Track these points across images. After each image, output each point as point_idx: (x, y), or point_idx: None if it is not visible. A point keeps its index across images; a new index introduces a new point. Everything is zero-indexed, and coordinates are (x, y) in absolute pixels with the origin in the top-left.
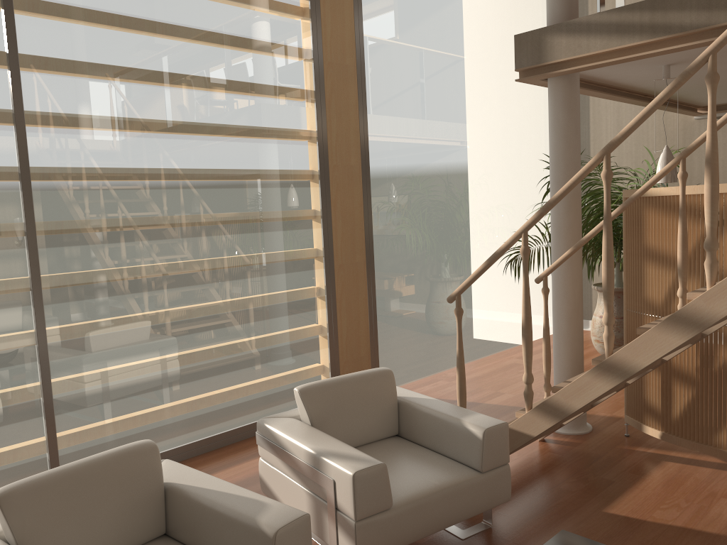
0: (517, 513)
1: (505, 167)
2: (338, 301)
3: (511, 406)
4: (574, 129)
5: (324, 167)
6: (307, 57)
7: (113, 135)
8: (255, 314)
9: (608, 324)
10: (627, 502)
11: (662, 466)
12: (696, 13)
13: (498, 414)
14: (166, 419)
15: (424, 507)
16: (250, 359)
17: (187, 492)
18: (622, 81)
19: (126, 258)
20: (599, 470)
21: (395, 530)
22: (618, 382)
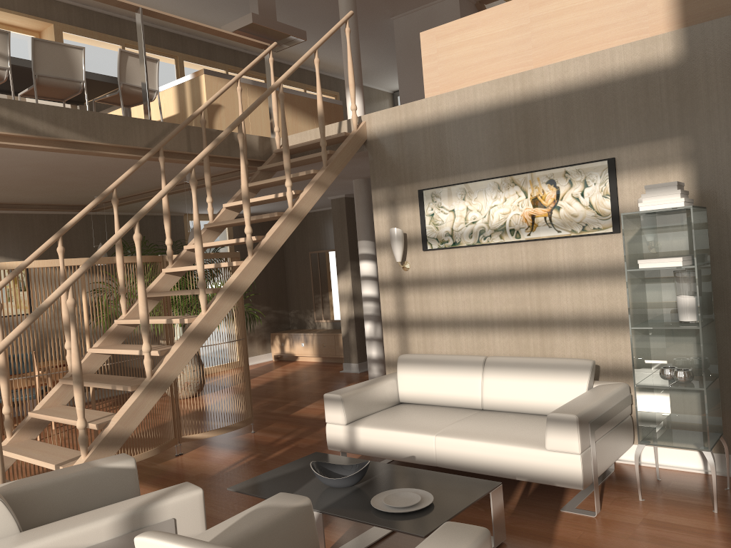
0: None
1: None
2: None
3: None
4: None
5: None
6: None
7: None
8: None
9: (150, 351)
10: None
11: None
12: (47, 125)
13: None
14: None
15: None
16: None
17: None
18: None
19: None
20: None
21: None
22: (163, 393)
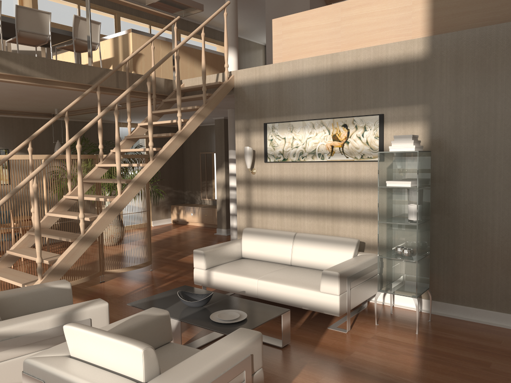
0: None
1: None
2: None
3: None
4: None
5: None
6: None
7: None
8: None
9: (84, 218)
10: None
11: None
12: (24, 68)
13: None
14: None
15: None
16: None
17: None
18: None
19: None
20: None
21: None
22: (91, 244)
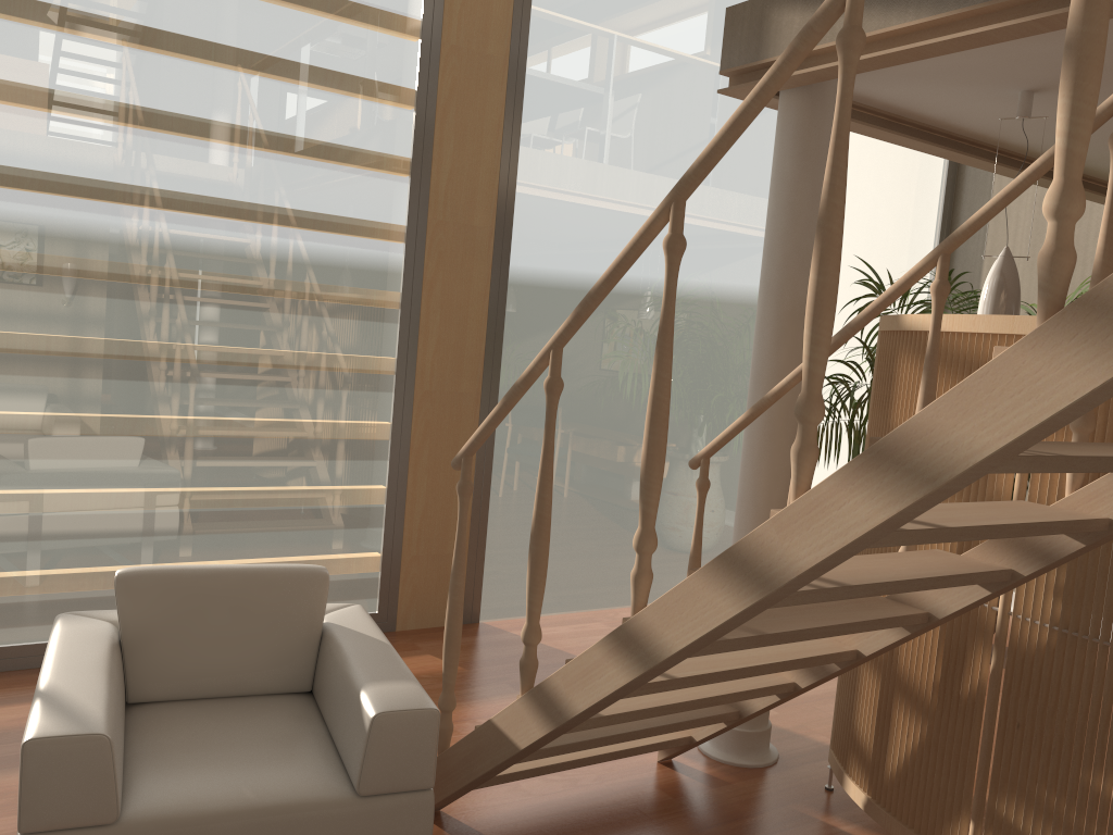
0: None
1: None
2: (413, 452)
3: None
4: (809, 191)
5: (417, 222)
6: (410, 31)
7: (5, 111)
8: (241, 447)
9: (639, 551)
10: None
11: None
12: None
13: None
14: (40, 591)
15: None
16: (222, 521)
17: None
18: (968, 126)
19: (1, 315)
20: None
21: None
22: (638, 673)
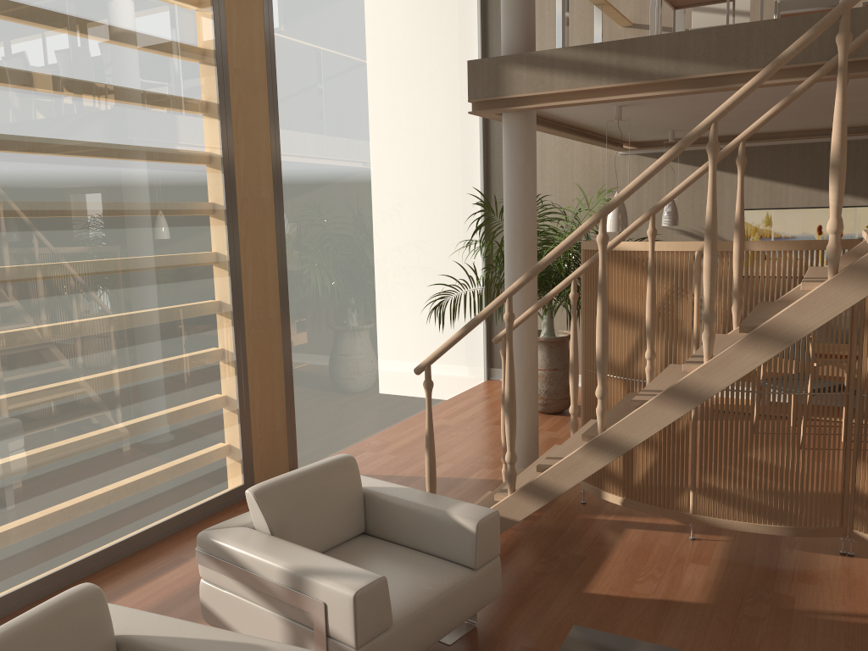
0: (498, 606)
1: (427, 199)
2: (249, 365)
3: (455, 478)
4: (531, 172)
5: (231, 201)
6: (209, 60)
7: None
8: (151, 390)
9: (602, 398)
10: (604, 578)
11: (627, 534)
12: (665, 62)
13: (443, 488)
14: (40, 536)
15: (423, 619)
16: (147, 447)
17: (152, 645)
18: (568, 117)
19: None
20: (567, 546)
21: (395, 650)
22: (613, 458)
